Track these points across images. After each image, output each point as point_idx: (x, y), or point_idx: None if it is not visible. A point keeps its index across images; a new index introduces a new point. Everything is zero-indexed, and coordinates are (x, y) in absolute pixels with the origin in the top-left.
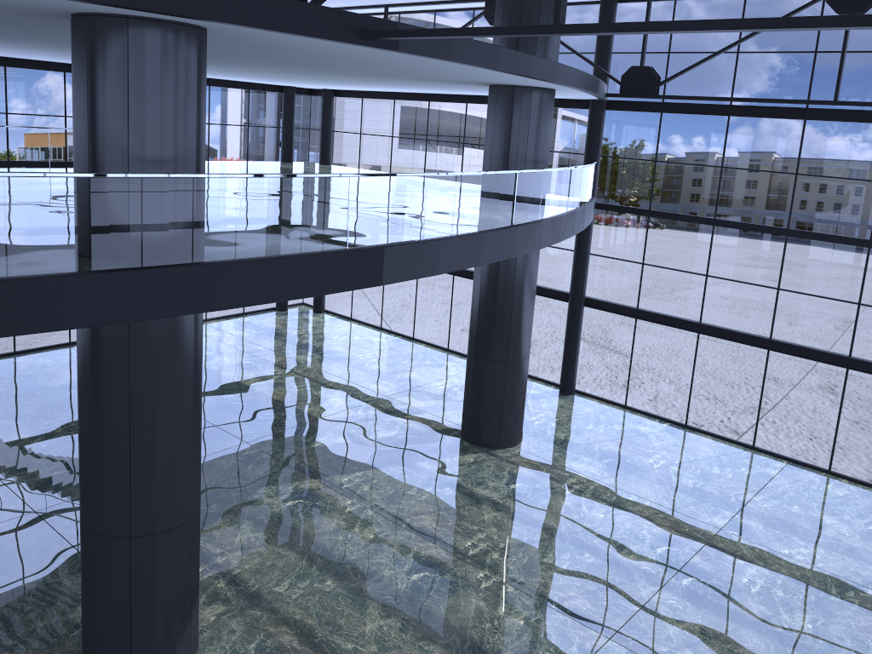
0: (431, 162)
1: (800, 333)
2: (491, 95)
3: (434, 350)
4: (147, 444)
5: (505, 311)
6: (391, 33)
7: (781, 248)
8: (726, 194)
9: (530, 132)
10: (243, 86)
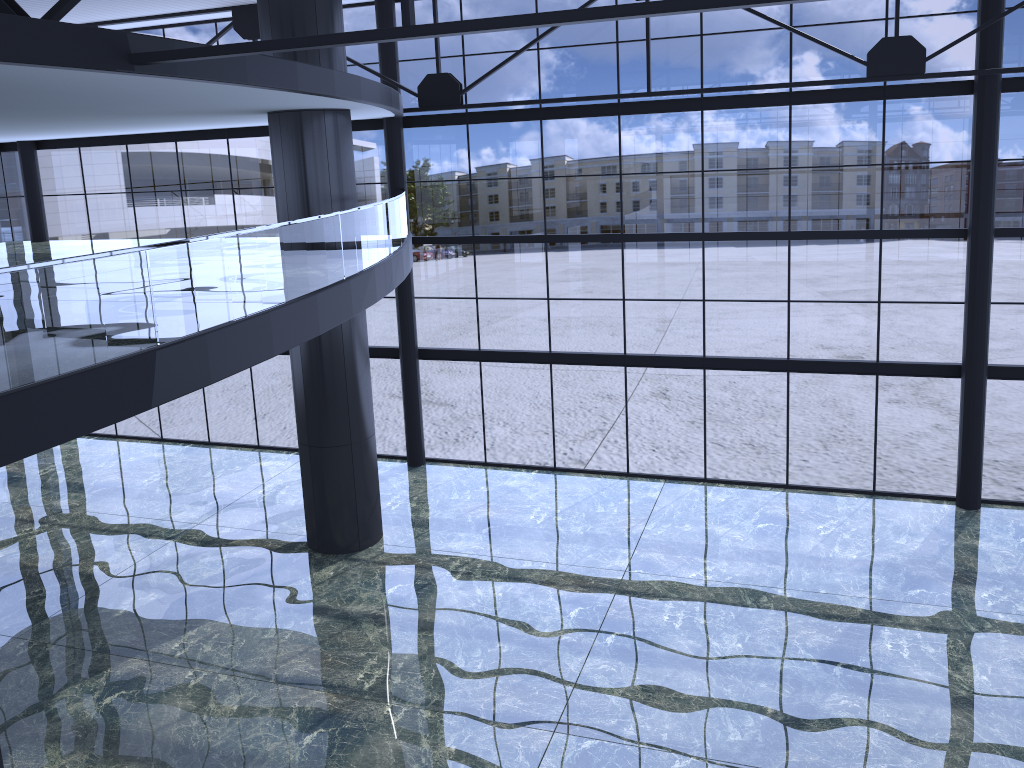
0: (166, 219)
1: (616, 342)
2: (273, 125)
3: (241, 451)
4: None
5: (338, 384)
6: (176, 54)
7: (582, 256)
8: (518, 208)
9: (330, 164)
10: None
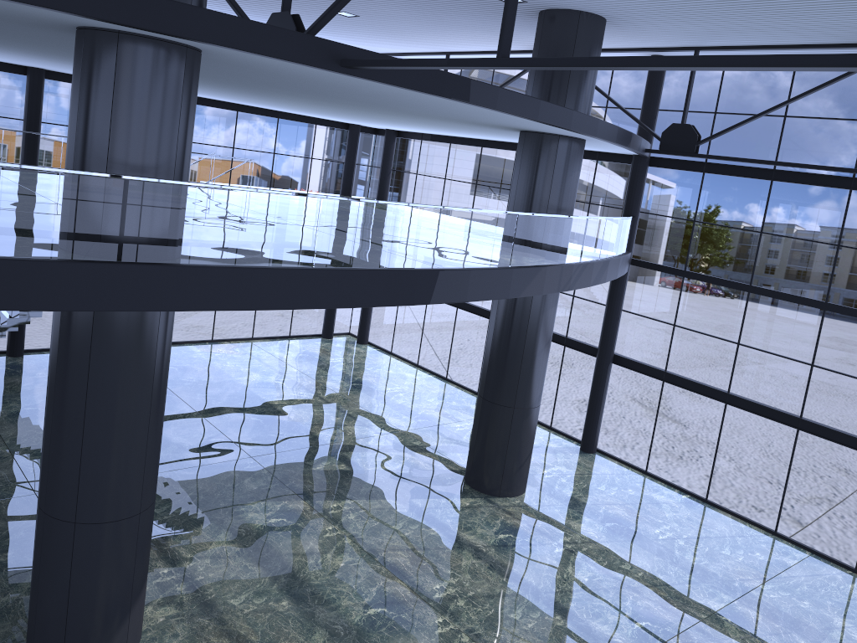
0: None
1: None
2: (520, 141)
3: (464, 392)
4: (100, 434)
5: (515, 356)
6: (364, 62)
7: None
8: (817, 271)
9: (554, 179)
10: (310, 121)
